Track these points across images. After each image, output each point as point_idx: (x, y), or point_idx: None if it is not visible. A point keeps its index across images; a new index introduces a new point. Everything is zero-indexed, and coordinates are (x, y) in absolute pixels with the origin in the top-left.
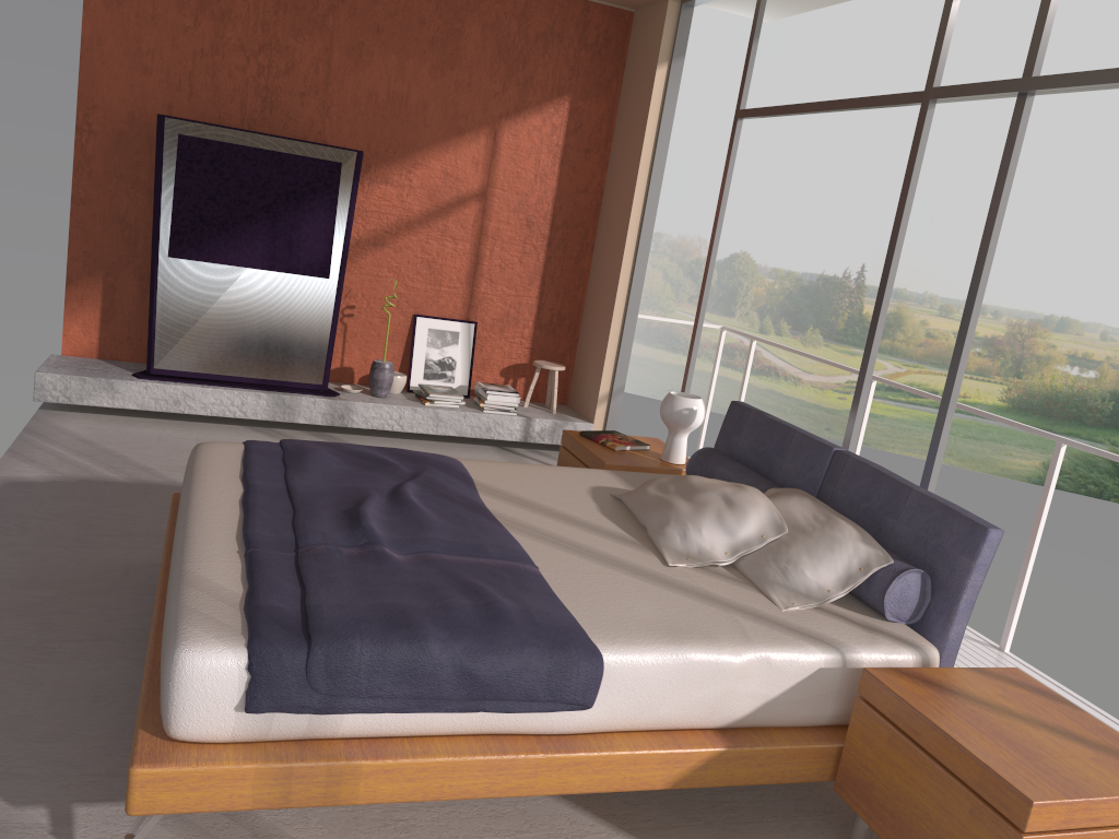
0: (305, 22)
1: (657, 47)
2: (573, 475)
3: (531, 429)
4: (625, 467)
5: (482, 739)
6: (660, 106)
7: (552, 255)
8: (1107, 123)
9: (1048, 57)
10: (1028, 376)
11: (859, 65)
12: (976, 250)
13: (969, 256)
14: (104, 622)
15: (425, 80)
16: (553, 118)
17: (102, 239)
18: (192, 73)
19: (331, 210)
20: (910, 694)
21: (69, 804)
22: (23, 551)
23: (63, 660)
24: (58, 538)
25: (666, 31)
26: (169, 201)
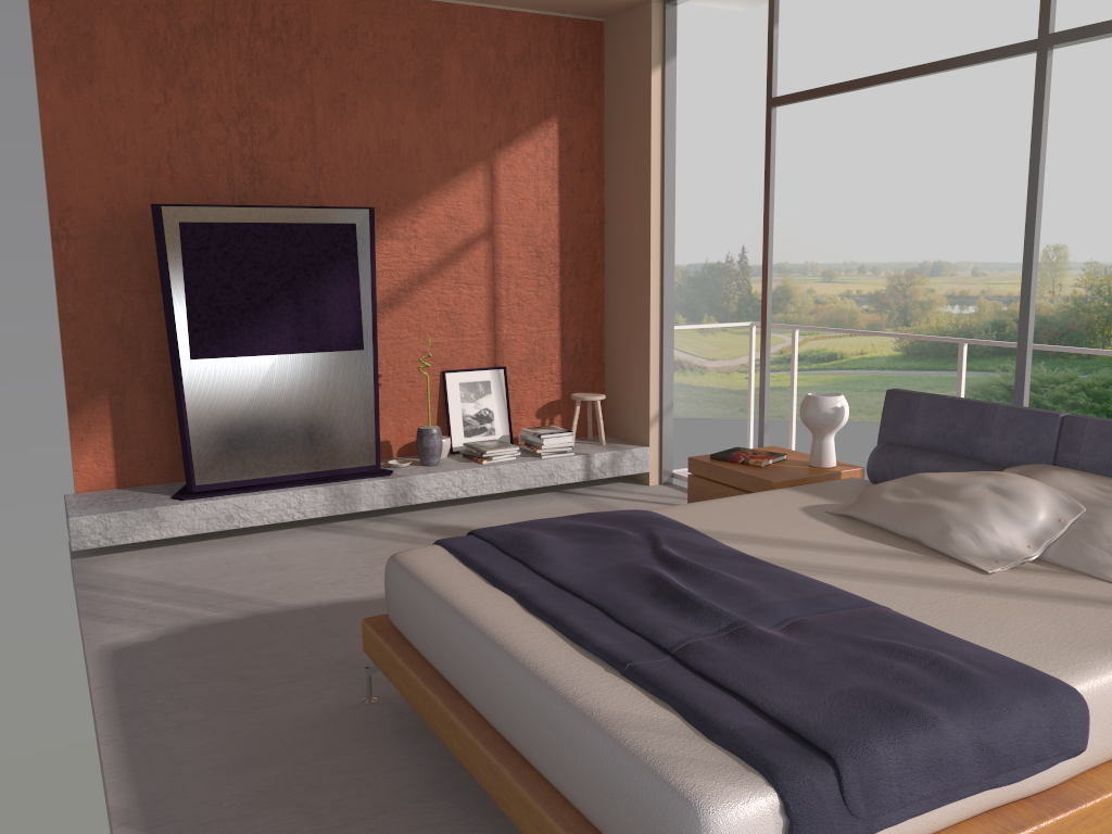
0: (281, 80)
1: (646, 52)
2: (768, 501)
3: (592, 466)
4: (790, 481)
5: (983, 818)
6: (660, 111)
7: (566, 282)
8: (938, 76)
9: (873, 23)
10: (916, 322)
11: (700, 57)
12: (844, 214)
13: (839, 220)
14: (366, 789)
15: (413, 123)
16: (545, 142)
17: (100, 355)
18: (171, 154)
19: (353, 276)
20: None
21: None
22: (203, 727)
23: None
24: (226, 702)
25: (654, 33)
26: (182, 298)
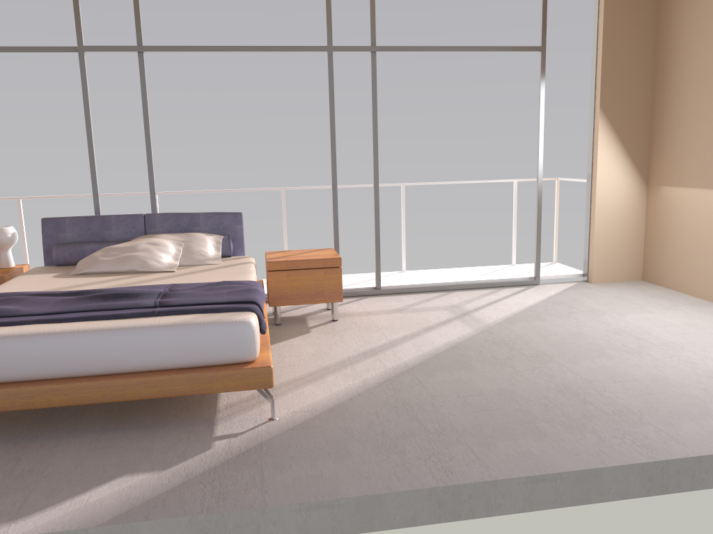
0: None
1: None
2: (30, 279)
3: None
4: (9, 274)
5: None
6: None
7: None
8: None
9: None
10: None
11: None
12: None
13: None
14: None
15: None
16: None
17: None
18: None
19: None
20: (284, 259)
21: (213, 437)
22: None
23: (45, 465)
24: None
25: None
26: None
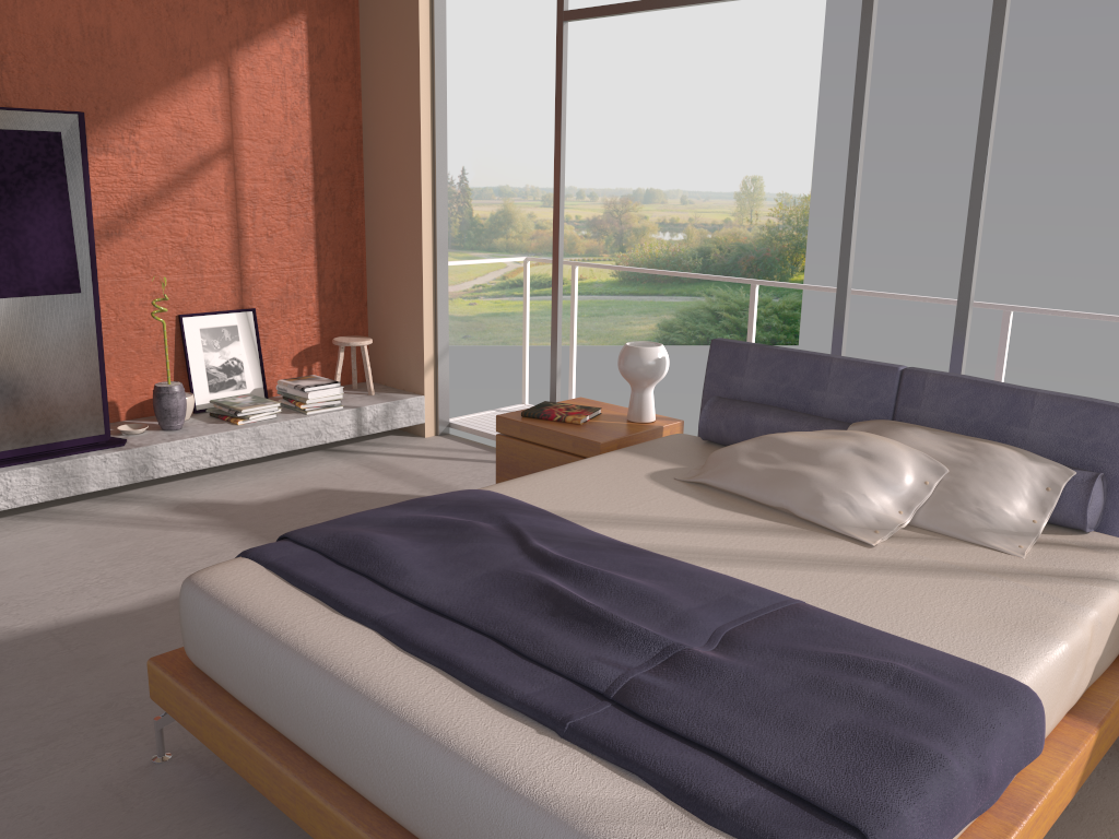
0: None
1: None
2: (609, 469)
3: (364, 420)
4: (617, 440)
5: None
6: (429, 16)
7: (321, 210)
8: None
9: None
10: (631, 248)
11: None
12: None
13: None
14: None
15: (127, 6)
16: (292, 43)
17: None
18: None
19: (62, 199)
20: None
21: None
22: None
23: None
24: None
25: None
26: None
